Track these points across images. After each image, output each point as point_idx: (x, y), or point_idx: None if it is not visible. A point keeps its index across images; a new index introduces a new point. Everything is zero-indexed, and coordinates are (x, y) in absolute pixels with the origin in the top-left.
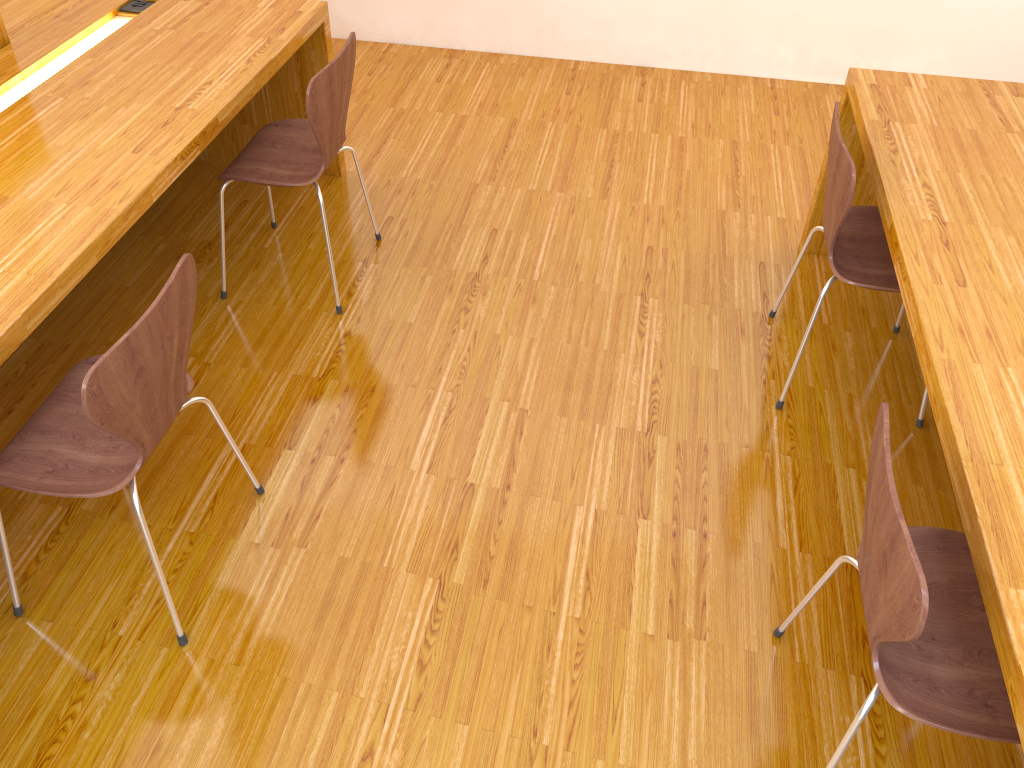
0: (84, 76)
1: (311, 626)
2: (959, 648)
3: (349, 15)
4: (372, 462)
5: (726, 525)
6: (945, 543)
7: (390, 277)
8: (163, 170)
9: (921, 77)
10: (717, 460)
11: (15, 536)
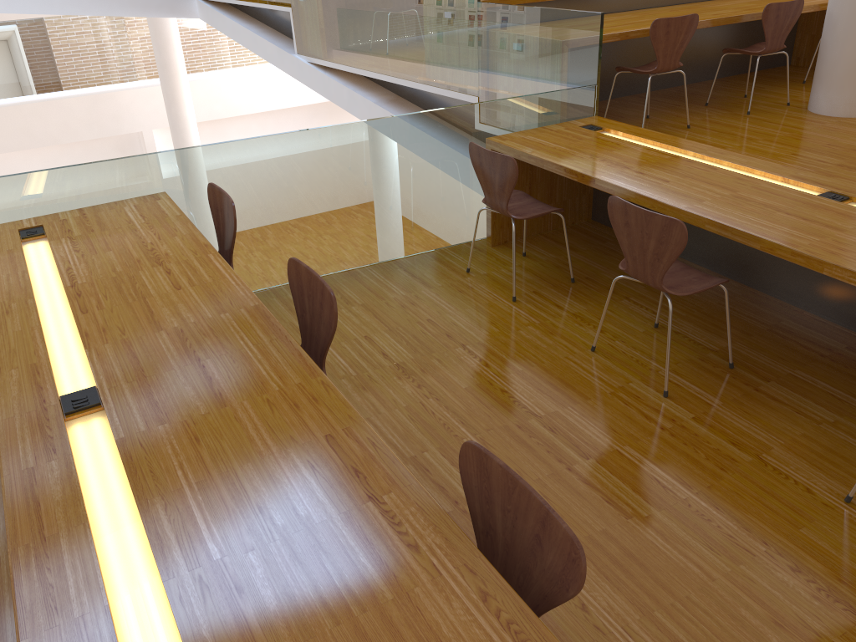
0: None
1: (560, 377)
2: None
3: None
4: (648, 436)
5: None
6: None
7: None
8: (845, 268)
9: None
10: None
11: (708, 336)
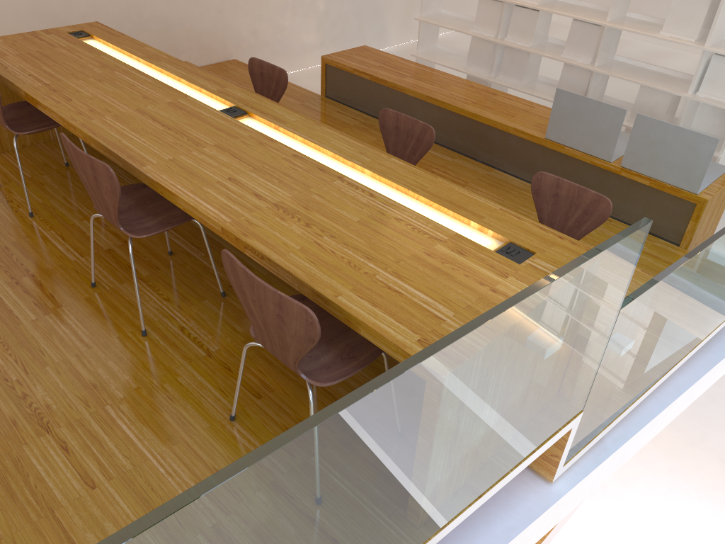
0: None
1: None
2: (151, 216)
3: None
4: None
5: (41, 267)
6: (126, 191)
7: None
8: None
9: None
10: (16, 248)
11: None
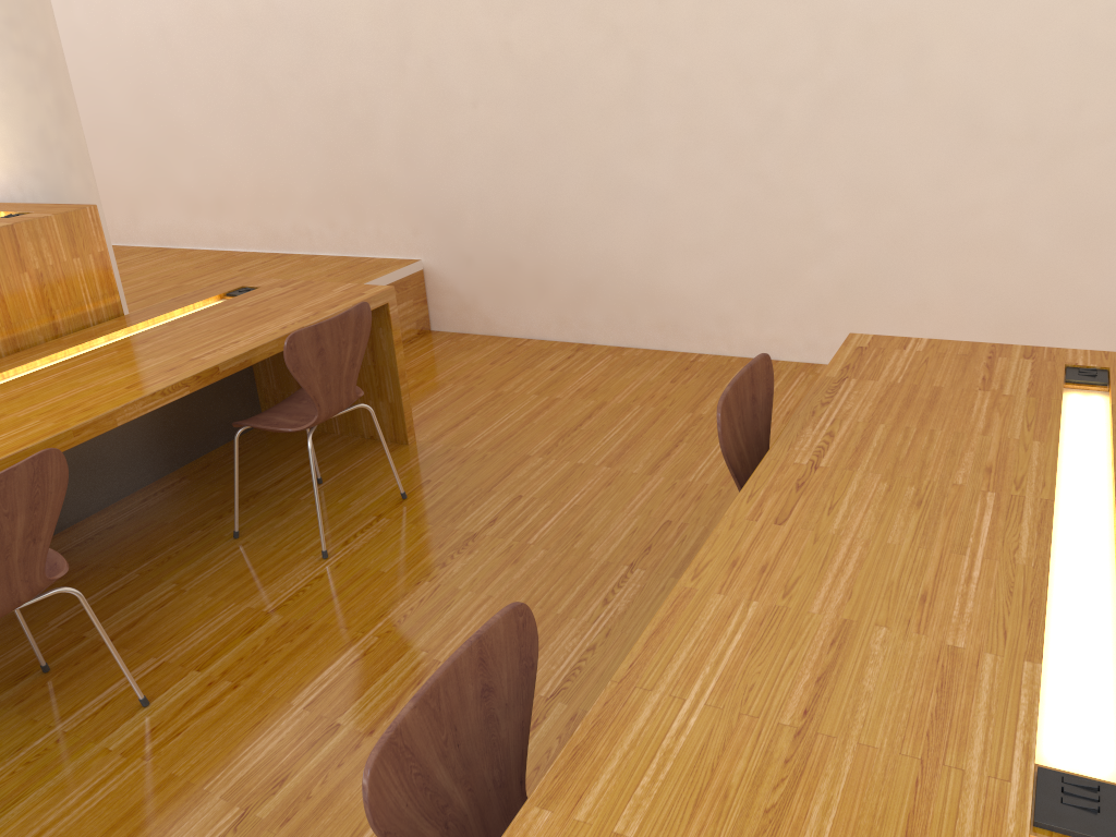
0: (149, 337)
1: (100, 833)
2: None
3: (494, 314)
4: (261, 691)
5: None
6: None
7: (392, 531)
8: (135, 400)
9: (924, 341)
10: None
11: None
